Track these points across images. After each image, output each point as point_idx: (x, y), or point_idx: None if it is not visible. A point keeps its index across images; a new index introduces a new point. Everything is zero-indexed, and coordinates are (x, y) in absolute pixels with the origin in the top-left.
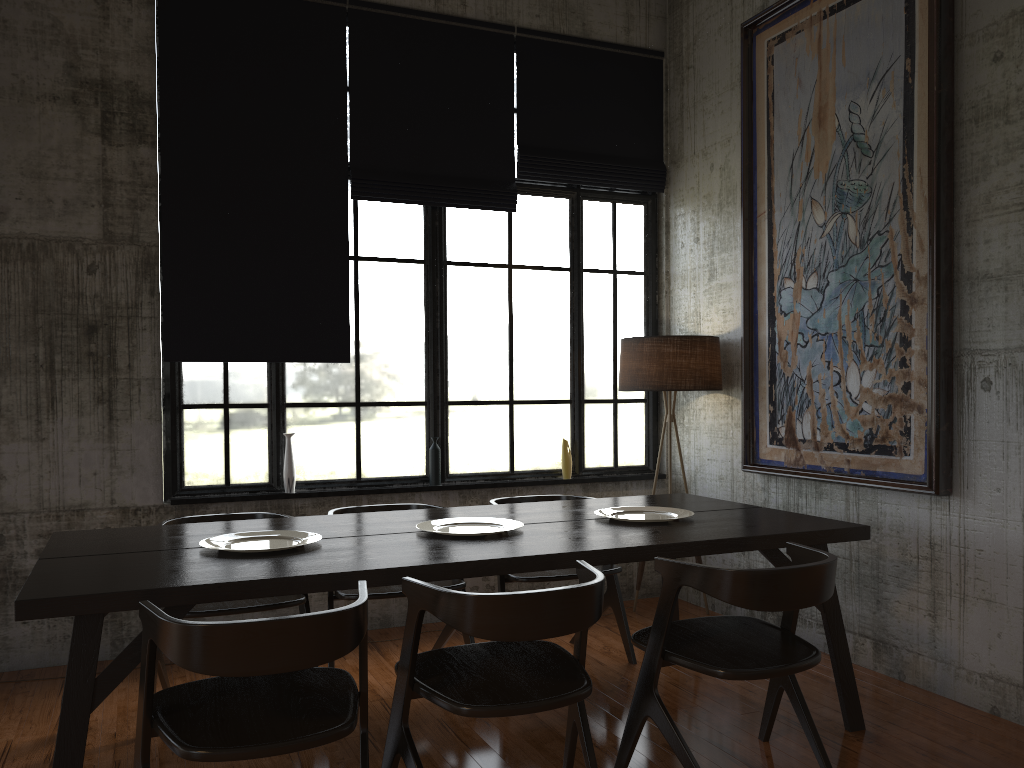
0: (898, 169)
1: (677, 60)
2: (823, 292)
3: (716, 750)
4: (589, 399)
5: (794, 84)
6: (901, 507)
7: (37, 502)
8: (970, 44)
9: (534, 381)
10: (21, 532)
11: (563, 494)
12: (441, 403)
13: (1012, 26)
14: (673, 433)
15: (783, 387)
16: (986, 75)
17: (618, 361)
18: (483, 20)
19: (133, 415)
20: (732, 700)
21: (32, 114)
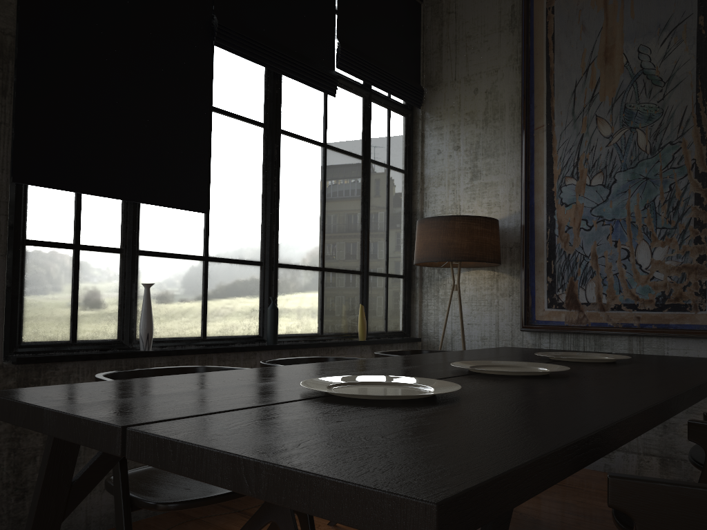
0: (691, 96)
1: (436, 6)
2: (610, 188)
3: None
4: (371, 272)
5: (577, 29)
6: (690, 351)
7: None
8: None
9: (338, 252)
10: None
11: (359, 354)
12: (275, 264)
13: None
14: (425, 304)
15: (564, 262)
16: None
17: (389, 242)
18: None
19: None
20: None
21: None
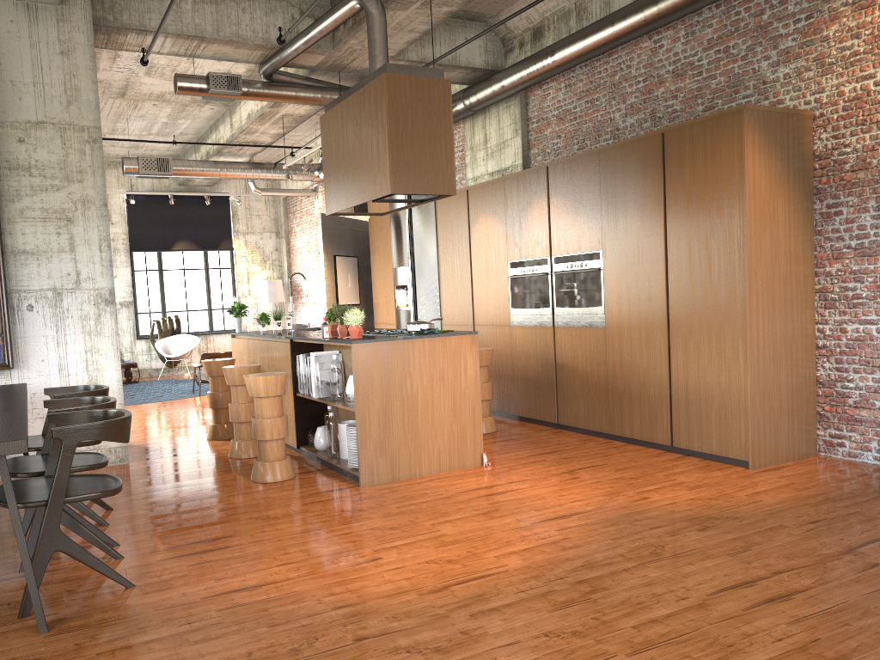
0: None
1: None
2: None
3: None
4: None
5: None
6: None
7: None
8: (2, 127)
9: None
10: None
11: None
12: None
13: (29, 128)
14: None
15: None
16: (15, 147)
17: None
18: None
19: None
20: None
21: None
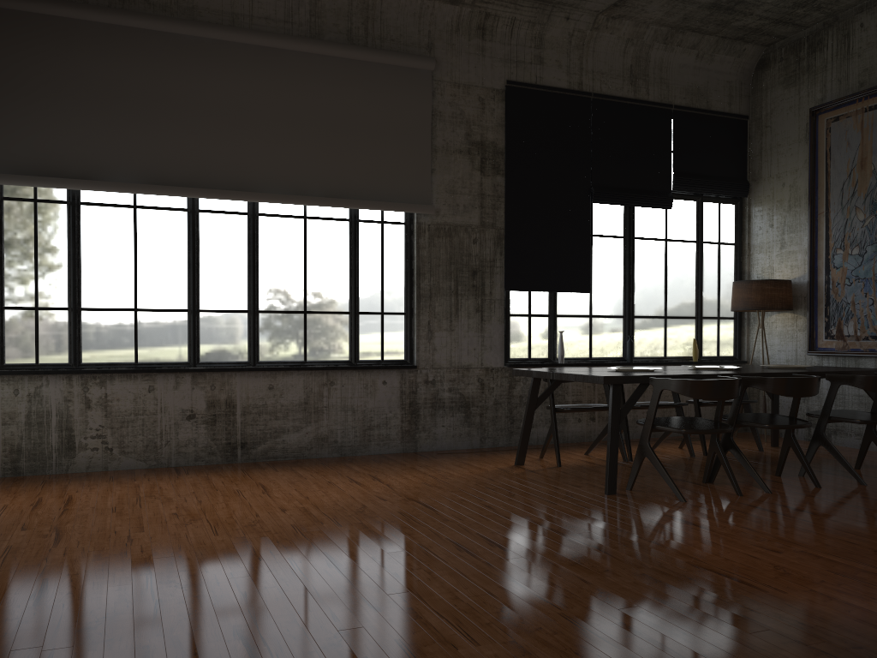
0: None
1: (757, 121)
2: (862, 256)
3: (837, 471)
4: (705, 316)
5: (844, 144)
6: None
7: (449, 363)
8: None
9: (677, 305)
10: (442, 378)
11: None
12: (631, 316)
13: None
14: (751, 337)
15: (834, 307)
16: None
17: (720, 295)
18: (657, 102)
19: (491, 319)
20: (828, 460)
21: (450, 160)
